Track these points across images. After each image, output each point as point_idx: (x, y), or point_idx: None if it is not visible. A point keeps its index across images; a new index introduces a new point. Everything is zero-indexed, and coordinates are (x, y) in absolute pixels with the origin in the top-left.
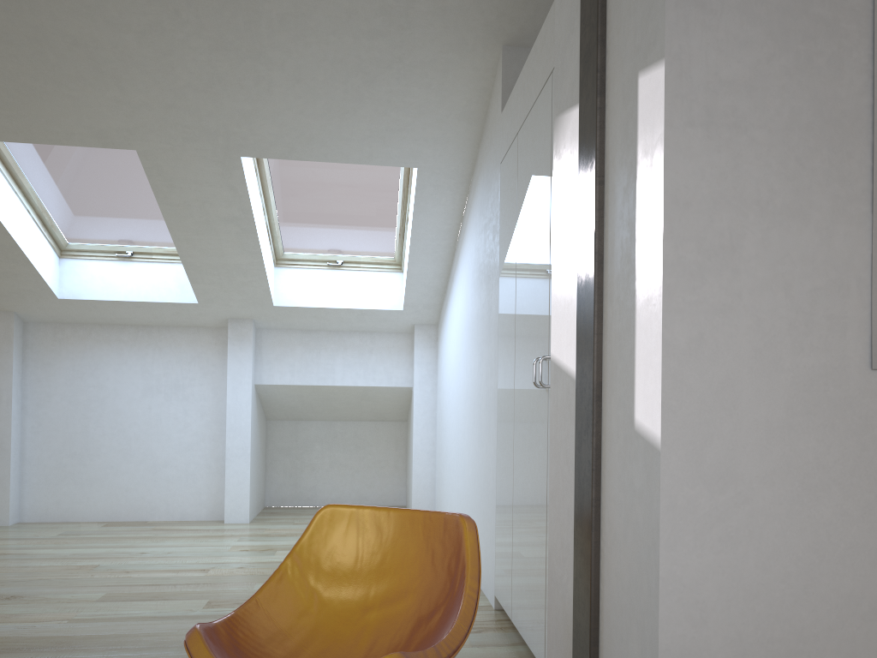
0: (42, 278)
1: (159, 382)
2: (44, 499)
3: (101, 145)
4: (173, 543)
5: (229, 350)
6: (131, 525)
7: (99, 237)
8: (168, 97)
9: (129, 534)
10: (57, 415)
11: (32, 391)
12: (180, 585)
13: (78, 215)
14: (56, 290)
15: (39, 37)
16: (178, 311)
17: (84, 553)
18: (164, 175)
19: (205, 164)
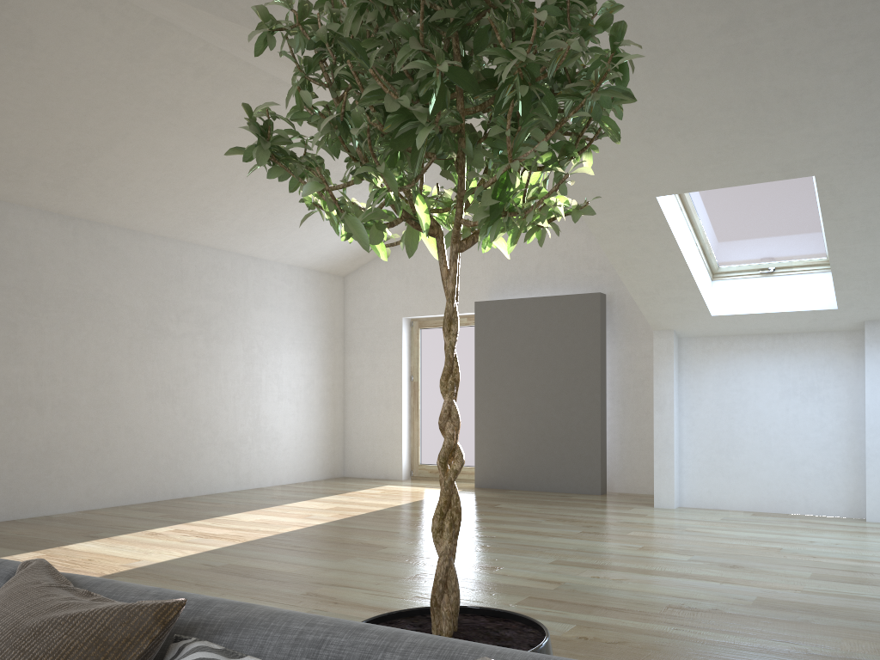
0: (703, 299)
1: (795, 385)
2: (698, 488)
3: (783, 177)
4: (832, 536)
5: (865, 352)
6: (776, 516)
7: (746, 258)
8: (857, 121)
9: (782, 524)
10: (707, 417)
11: (686, 395)
12: (876, 574)
13: (732, 241)
14: (710, 309)
15: (755, 98)
16: (815, 318)
17: (758, 536)
18: (834, 193)
19: (878, 176)
